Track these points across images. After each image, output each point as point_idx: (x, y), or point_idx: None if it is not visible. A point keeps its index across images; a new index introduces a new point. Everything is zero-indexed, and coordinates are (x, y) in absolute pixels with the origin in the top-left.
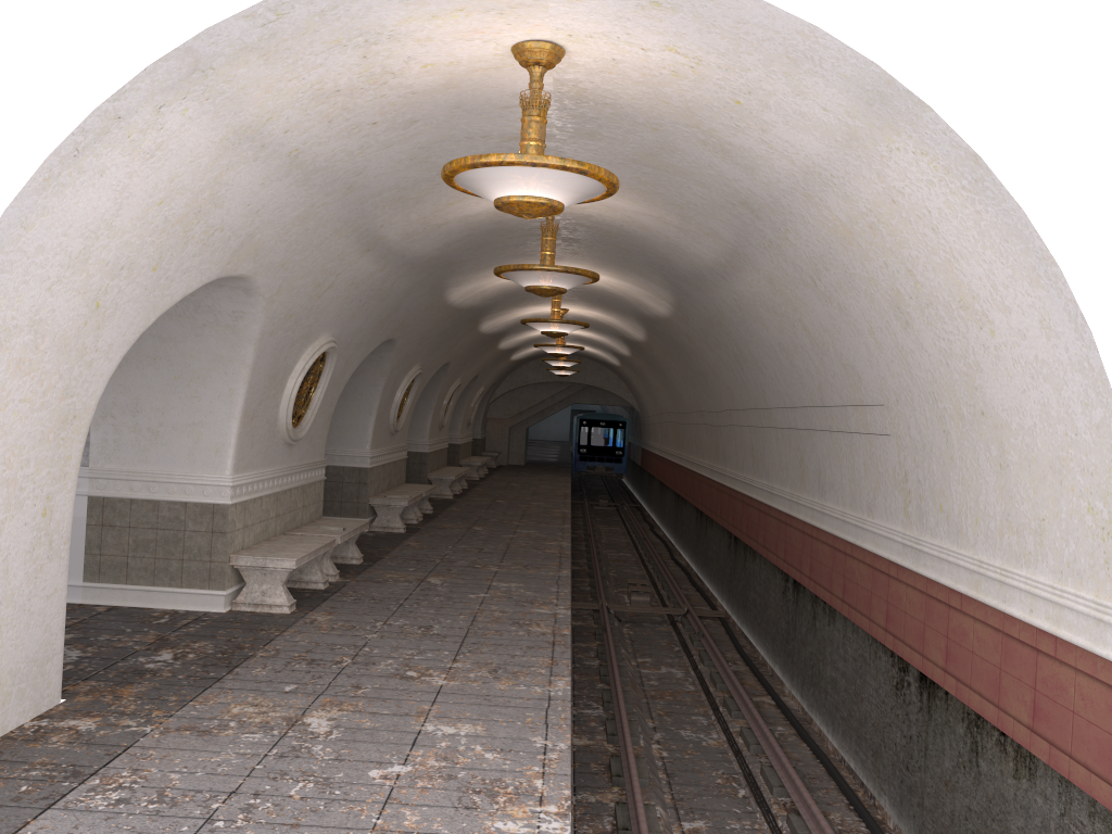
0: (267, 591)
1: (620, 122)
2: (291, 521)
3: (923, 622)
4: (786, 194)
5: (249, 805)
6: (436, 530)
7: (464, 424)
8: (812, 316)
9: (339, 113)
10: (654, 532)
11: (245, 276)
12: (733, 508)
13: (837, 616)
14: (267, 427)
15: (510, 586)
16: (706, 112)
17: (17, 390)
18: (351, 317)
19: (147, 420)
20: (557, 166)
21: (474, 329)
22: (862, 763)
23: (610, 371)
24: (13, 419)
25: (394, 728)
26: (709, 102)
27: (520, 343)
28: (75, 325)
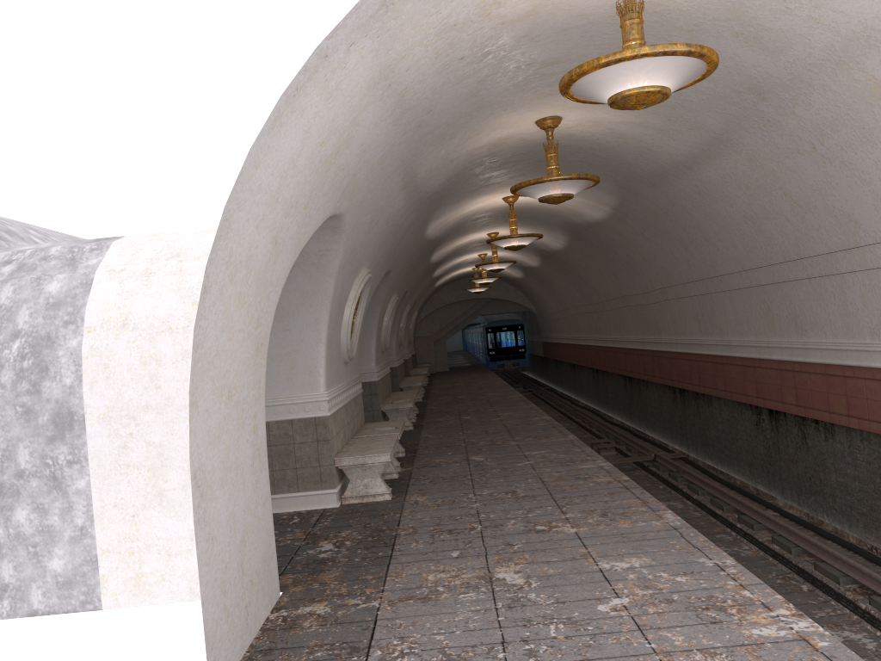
0: (369, 484)
1: (658, 29)
2: (353, 428)
3: None
4: (812, 68)
5: (528, 650)
6: (435, 424)
7: (407, 342)
8: (800, 180)
9: (445, 49)
10: (577, 404)
11: (341, 214)
12: (677, 367)
13: (837, 431)
14: (336, 349)
15: (542, 453)
16: (757, 1)
17: (237, 321)
18: (377, 251)
19: None
20: (684, 52)
21: (427, 259)
22: None
23: (509, 285)
24: (236, 348)
25: (576, 570)
26: None
27: (446, 270)
28: (265, 260)
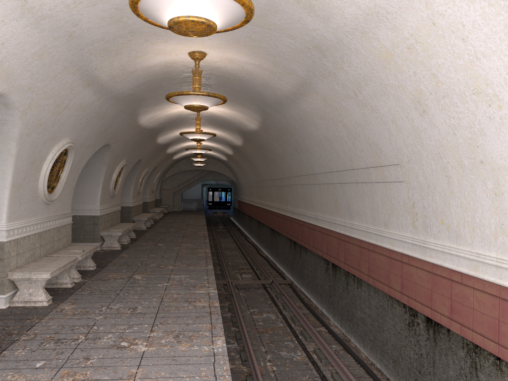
0: (33, 293)
1: None
2: (51, 248)
3: (431, 289)
4: (348, 35)
5: None
6: (137, 247)
7: (150, 191)
8: (351, 117)
9: None
10: (247, 240)
11: (2, 93)
12: (293, 227)
13: (363, 283)
14: (31, 193)
15: (181, 277)
16: None
17: None
18: (82, 129)
19: None
20: None
21: (154, 141)
22: (386, 366)
23: (222, 164)
24: None
25: None
26: None
27: (177, 150)
28: None
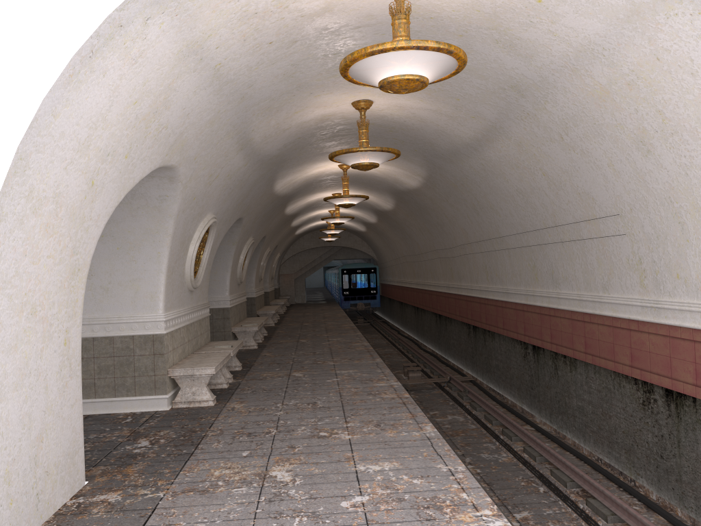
0: (196, 391)
1: (436, 32)
2: (196, 345)
3: (669, 356)
4: (555, 72)
5: None
6: (277, 344)
7: (270, 278)
8: (553, 163)
9: (251, 33)
10: (402, 334)
11: (174, 166)
12: (471, 308)
13: (578, 364)
14: (179, 279)
15: (350, 372)
16: (508, 14)
17: (45, 248)
18: (224, 201)
19: (99, 281)
20: (434, 48)
21: (282, 211)
22: (616, 459)
23: (356, 236)
24: (43, 271)
25: (337, 471)
26: (514, 5)
27: (303, 222)
28: (79, 198)
